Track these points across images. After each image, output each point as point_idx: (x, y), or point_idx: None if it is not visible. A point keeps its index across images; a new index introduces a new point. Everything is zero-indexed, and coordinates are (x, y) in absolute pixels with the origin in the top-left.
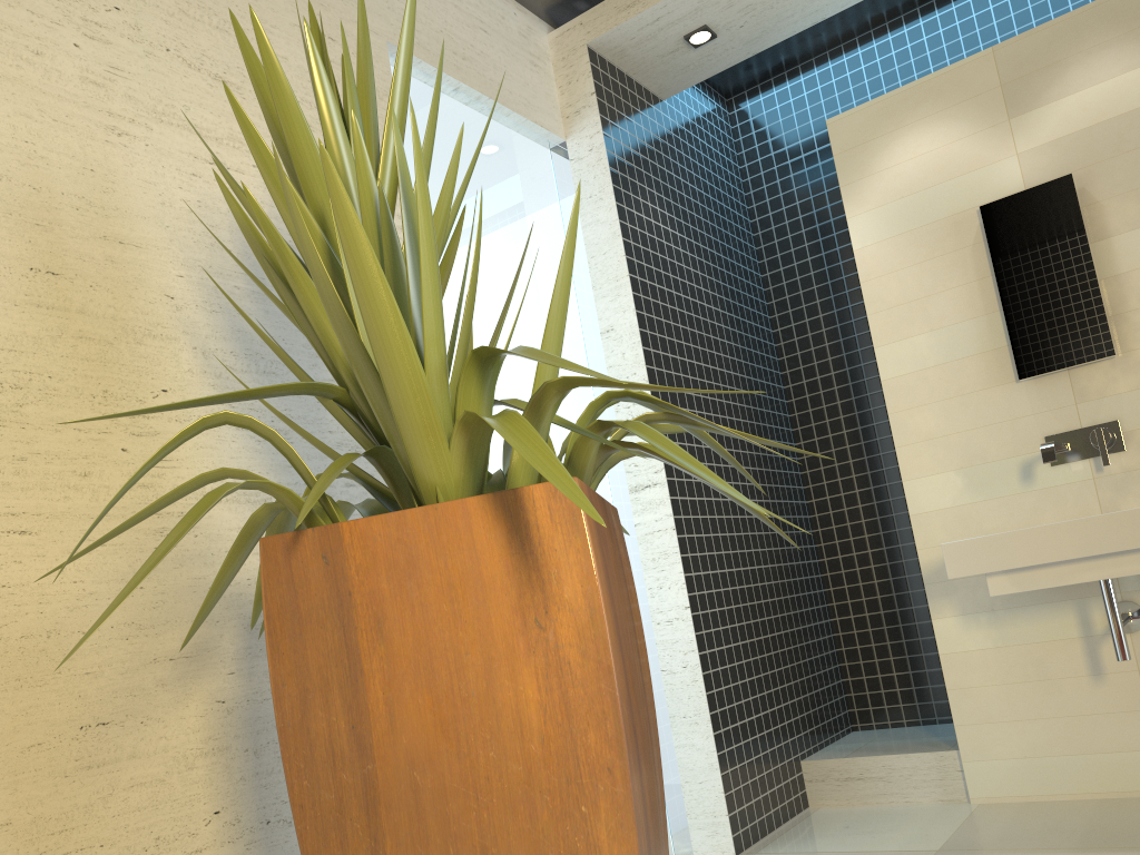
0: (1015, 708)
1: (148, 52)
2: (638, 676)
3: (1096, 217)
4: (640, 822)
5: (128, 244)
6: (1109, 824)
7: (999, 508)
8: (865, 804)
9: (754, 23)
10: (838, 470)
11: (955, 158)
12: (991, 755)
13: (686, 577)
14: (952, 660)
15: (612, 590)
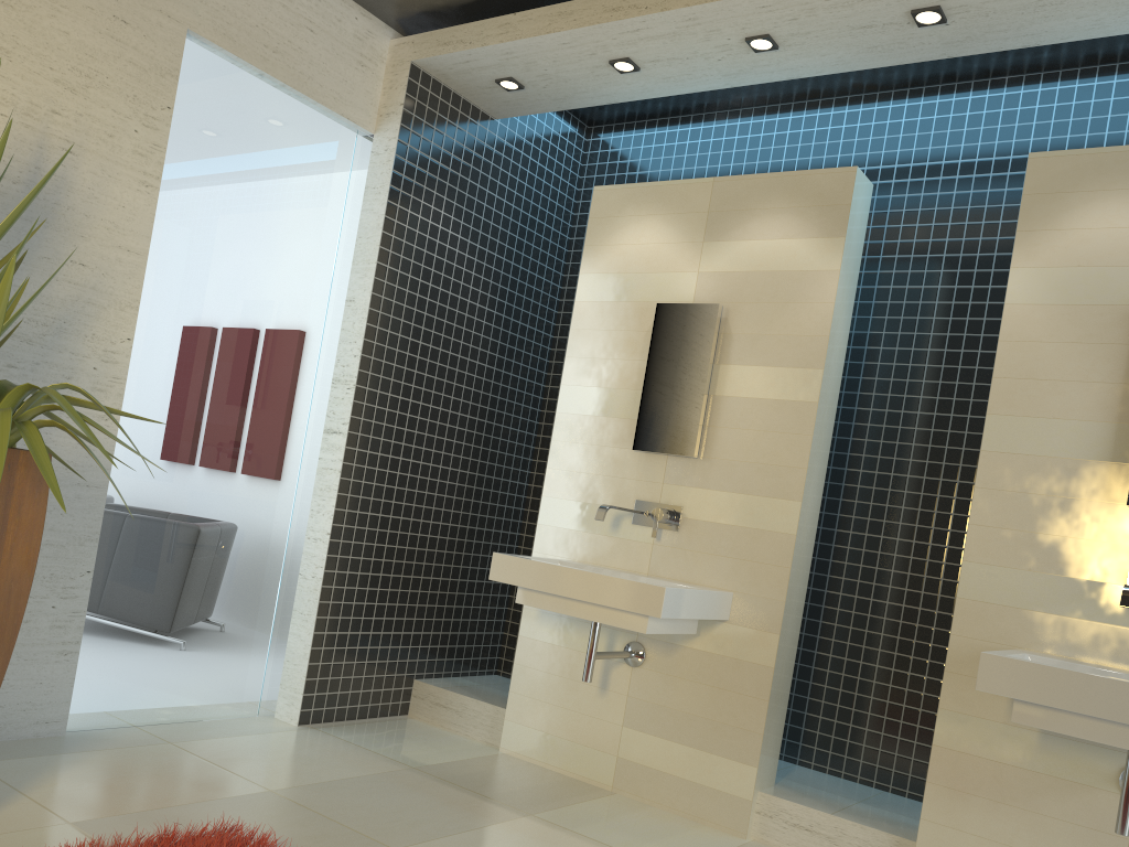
0: (548, 693)
1: None
2: None
3: (726, 345)
4: None
5: None
6: (538, 792)
7: (591, 541)
8: (442, 726)
9: (555, 88)
10: None
11: (661, 257)
12: (523, 721)
13: (336, 511)
14: (524, 642)
15: None
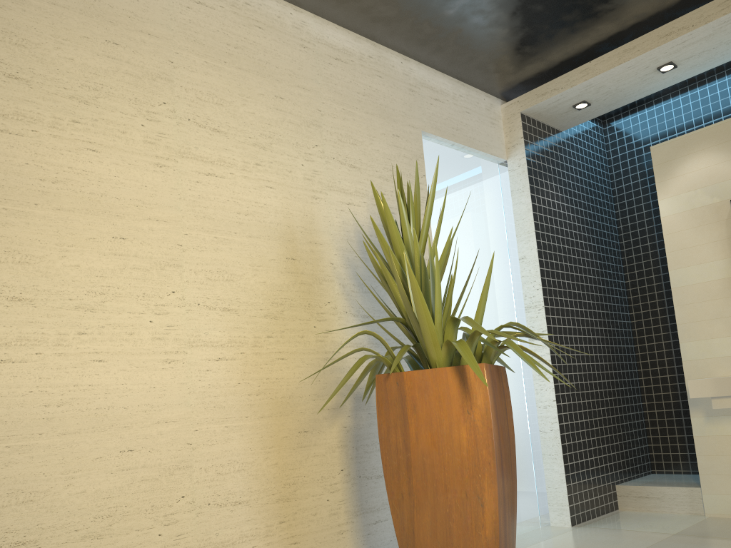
0: None
1: (326, 161)
2: (506, 432)
3: None
4: (499, 482)
5: (318, 243)
6: None
7: (730, 361)
8: (649, 511)
9: (611, 98)
10: (653, 330)
11: (719, 172)
12: (718, 492)
13: (554, 385)
14: (700, 440)
15: (496, 401)
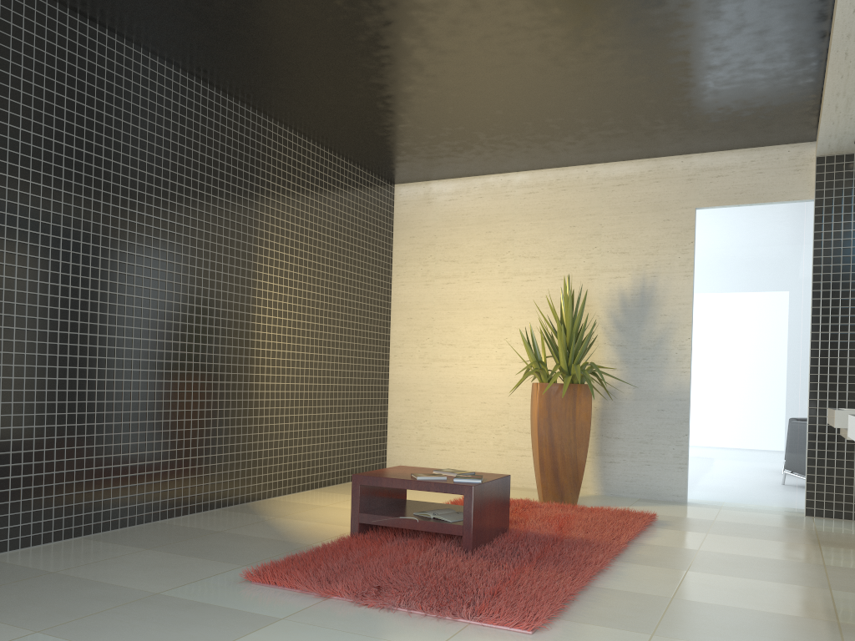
0: None
1: (602, 255)
2: (567, 416)
3: None
4: (543, 436)
5: (589, 305)
6: None
7: None
8: None
9: None
10: None
11: None
12: None
13: (810, 400)
14: None
15: (552, 400)
